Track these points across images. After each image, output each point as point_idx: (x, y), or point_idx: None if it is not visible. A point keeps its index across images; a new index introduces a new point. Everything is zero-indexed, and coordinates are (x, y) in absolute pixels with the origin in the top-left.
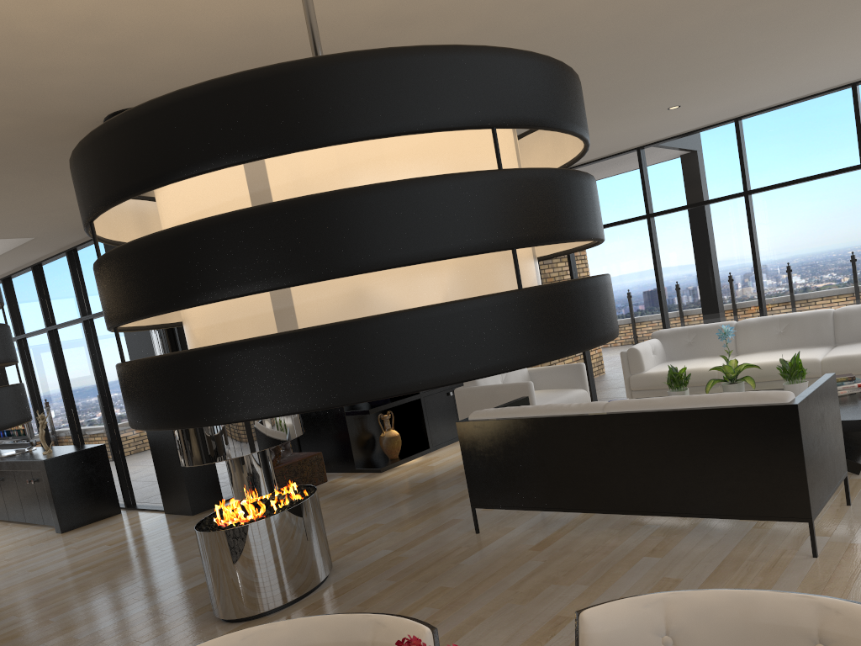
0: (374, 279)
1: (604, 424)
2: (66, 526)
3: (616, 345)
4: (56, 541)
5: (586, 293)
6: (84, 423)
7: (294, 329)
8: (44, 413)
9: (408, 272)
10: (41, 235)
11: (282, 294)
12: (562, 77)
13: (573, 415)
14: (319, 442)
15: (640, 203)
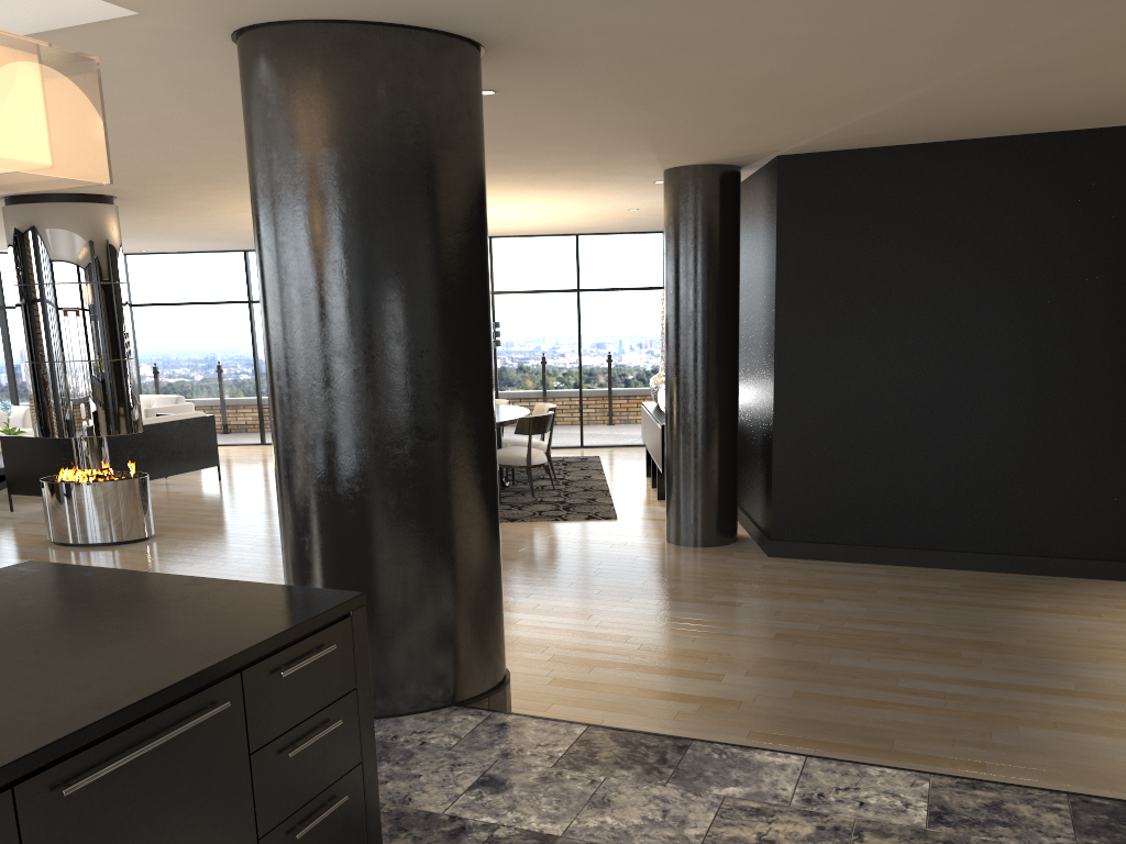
0: None
1: (148, 430)
2: None
3: None
4: None
5: None
6: None
7: None
8: None
9: None
10: None
11: None
12: None
13: None
14: None
15: None
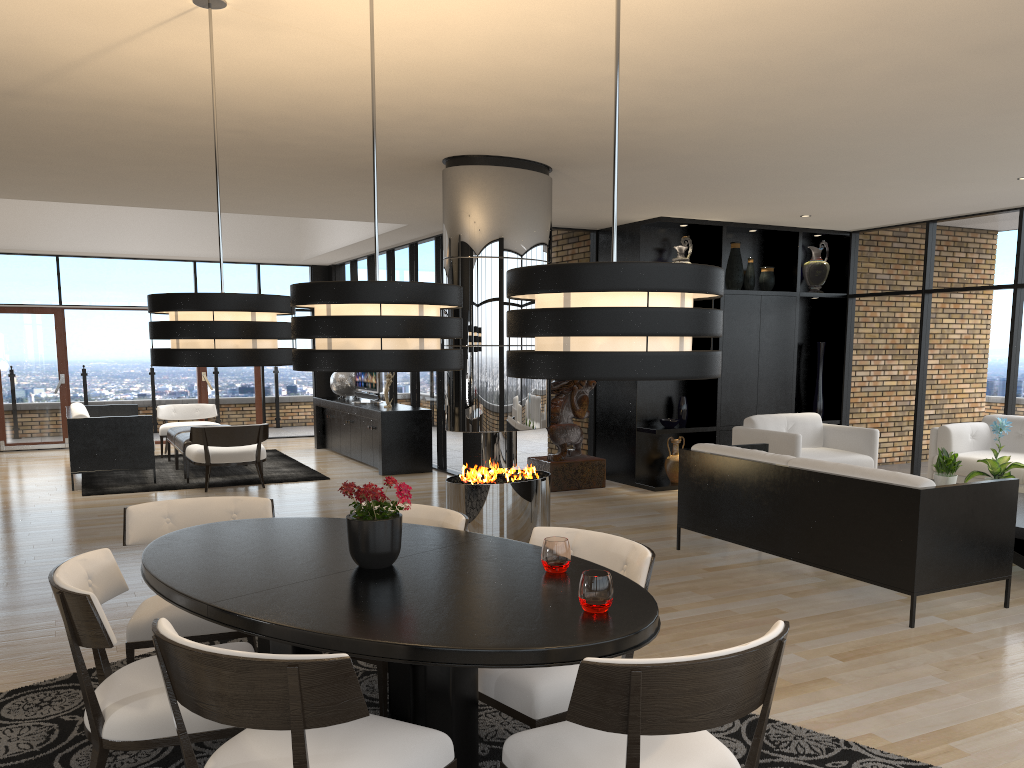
0: (351, 339)
1: (782, 475)
2: (387, 471)
3: (951, 422)
4: (376, 479)
5: (410, 354)
6: (422, 389)
7: (331, 349)
8: (396, 373)
9: (361, 338)
10: (413, 224)
11: (329, 338)
12: (416, 287)
13: (763, 462)
14: (610, 450)
15: (1011, 270)
